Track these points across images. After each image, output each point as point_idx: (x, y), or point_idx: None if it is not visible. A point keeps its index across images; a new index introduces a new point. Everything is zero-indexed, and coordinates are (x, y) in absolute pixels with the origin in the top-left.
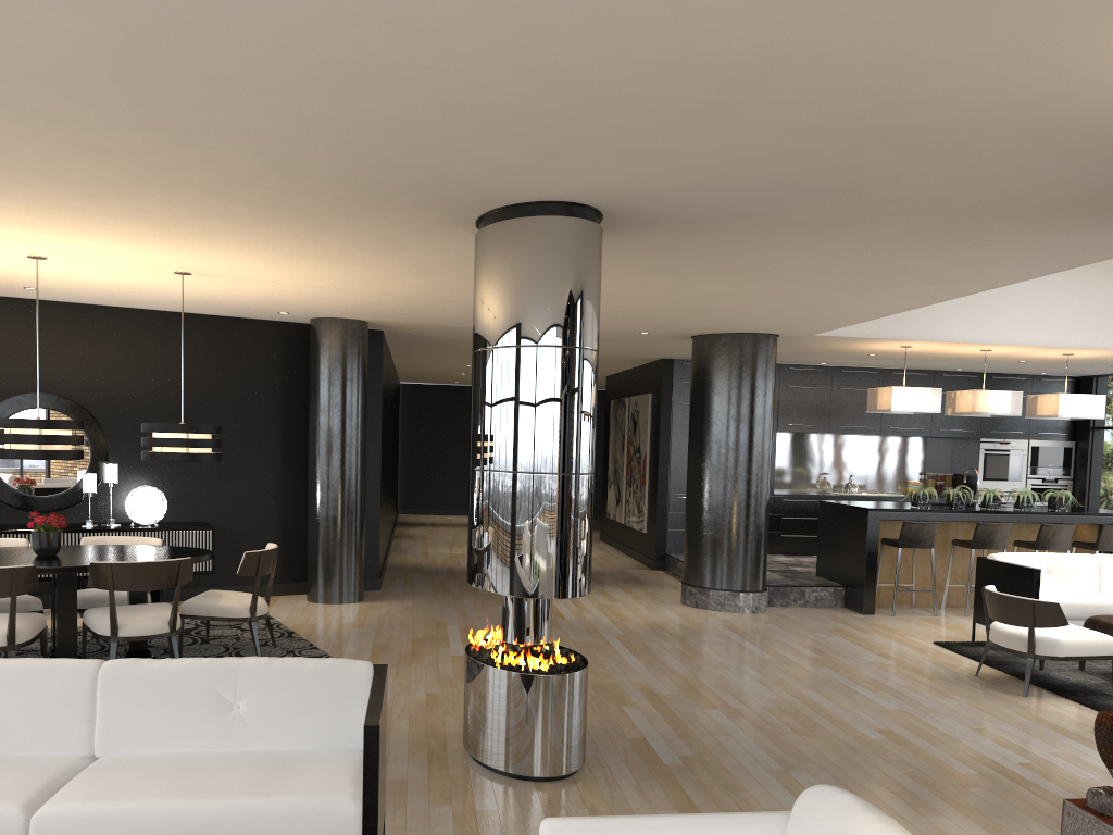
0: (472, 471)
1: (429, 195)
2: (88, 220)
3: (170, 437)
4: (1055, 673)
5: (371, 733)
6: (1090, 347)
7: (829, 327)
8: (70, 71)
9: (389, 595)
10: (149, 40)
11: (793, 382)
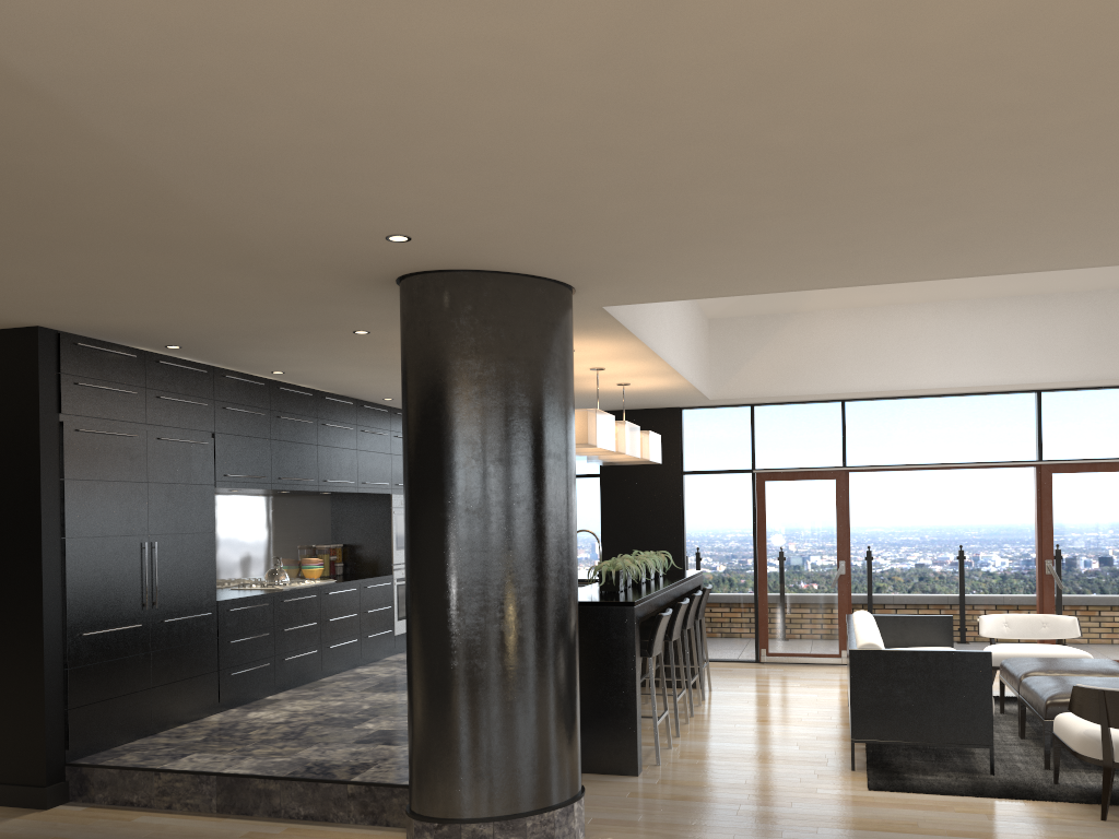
0: None
1: None
2: None
3: None
4: (1072, 782)
5: None
6: (684, 376)
7: (710, 294)
8: None
9: None
10: None
11: (231, 400)
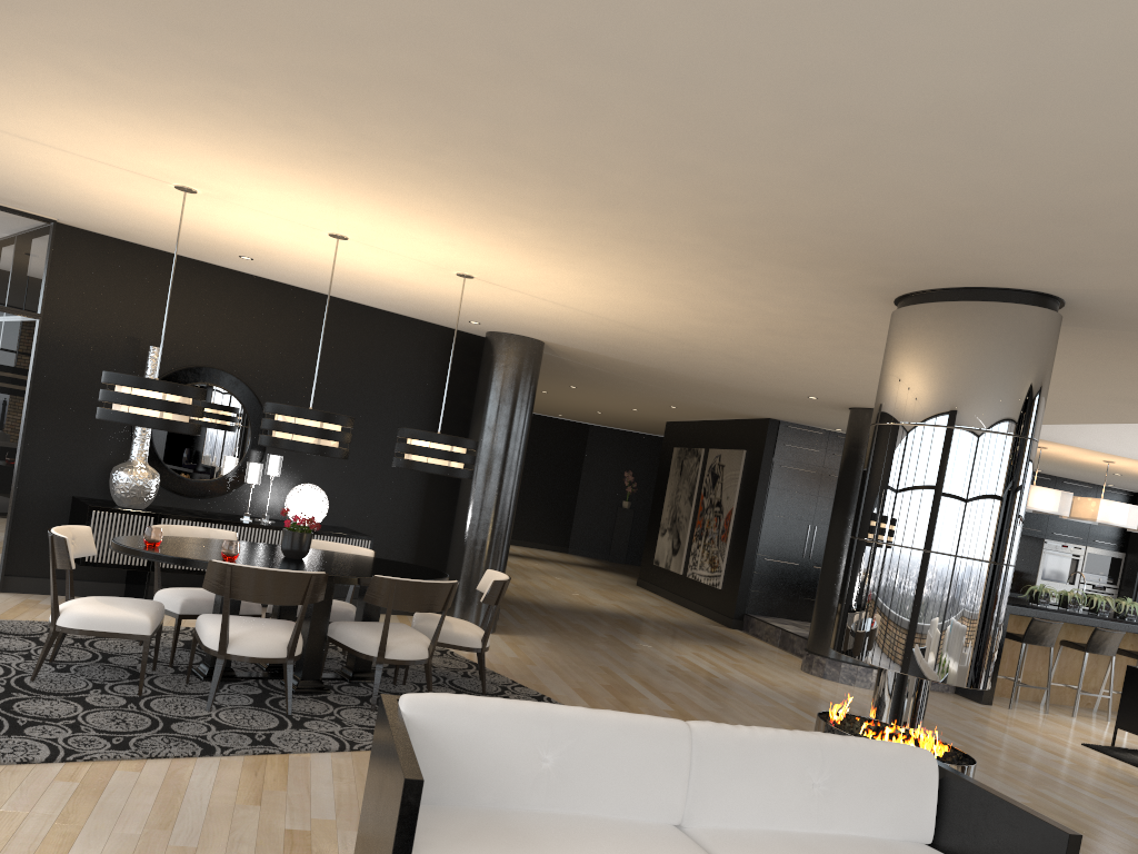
0: (876, 544)
1: (928, 266)
2: (494, 219)
3: (434, 448)
4: None
5: (1073, 842)
6: None
7: None
8: (860, 110)
9: (514, 628)
10: (1021, 105)
11: None
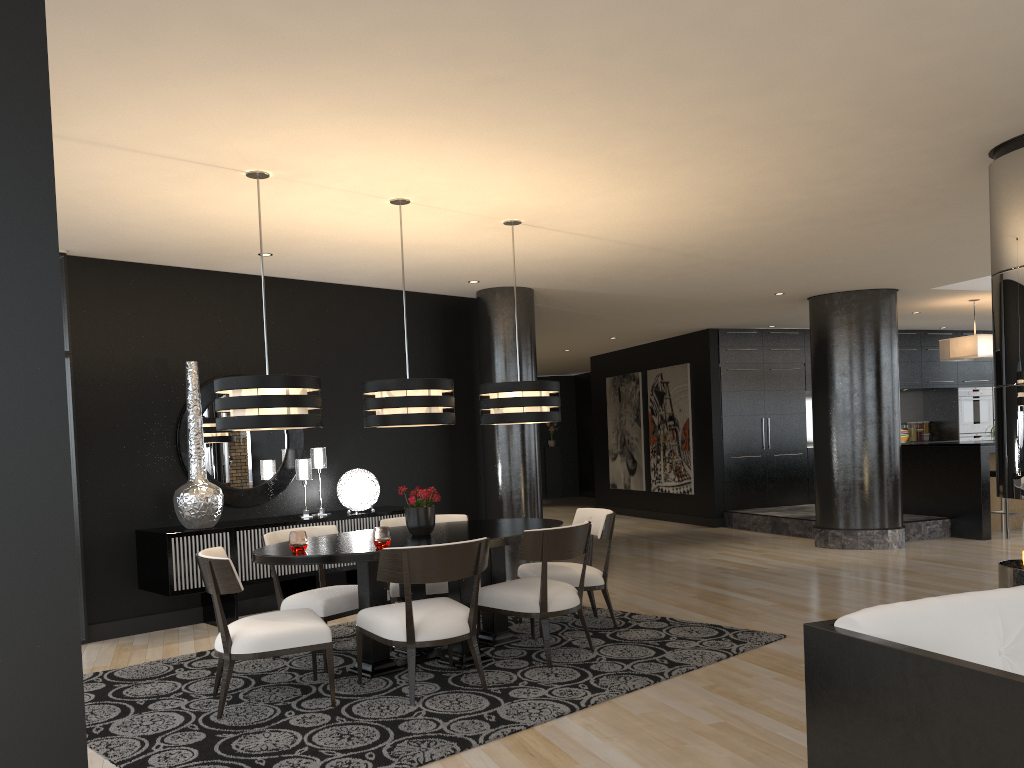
0: None
1: None
2: (610, 137)
3: (524, 396)
4: None
5: None
6: None
7: (969, 278)
8: None
9: None
10: None
11: None
